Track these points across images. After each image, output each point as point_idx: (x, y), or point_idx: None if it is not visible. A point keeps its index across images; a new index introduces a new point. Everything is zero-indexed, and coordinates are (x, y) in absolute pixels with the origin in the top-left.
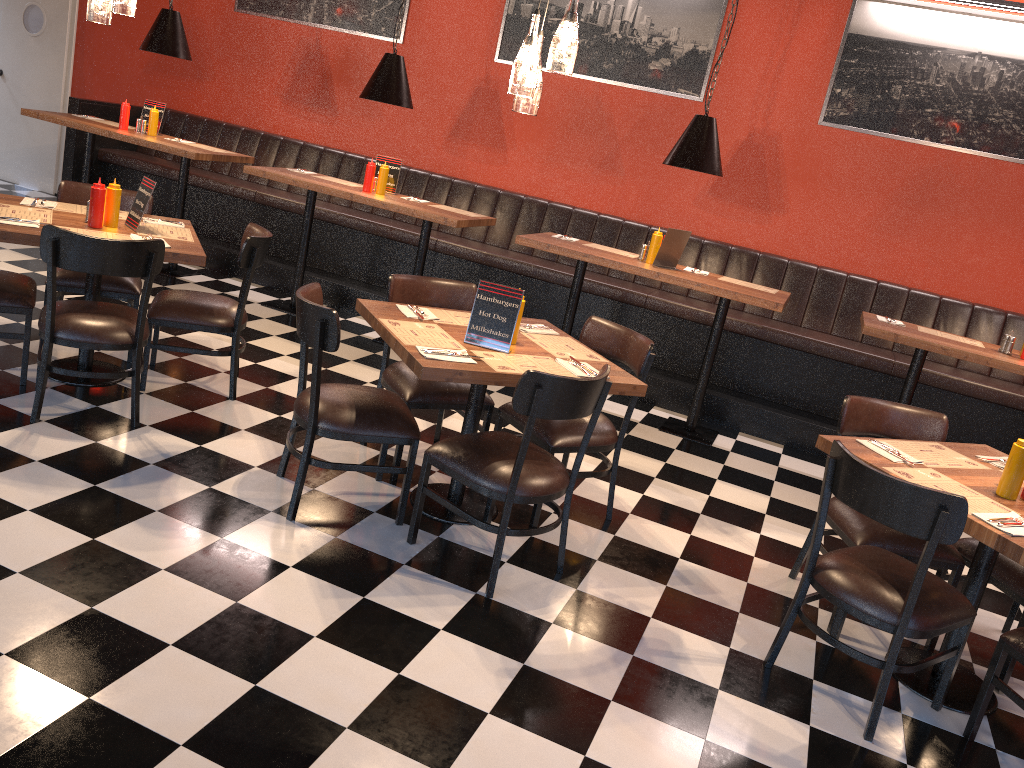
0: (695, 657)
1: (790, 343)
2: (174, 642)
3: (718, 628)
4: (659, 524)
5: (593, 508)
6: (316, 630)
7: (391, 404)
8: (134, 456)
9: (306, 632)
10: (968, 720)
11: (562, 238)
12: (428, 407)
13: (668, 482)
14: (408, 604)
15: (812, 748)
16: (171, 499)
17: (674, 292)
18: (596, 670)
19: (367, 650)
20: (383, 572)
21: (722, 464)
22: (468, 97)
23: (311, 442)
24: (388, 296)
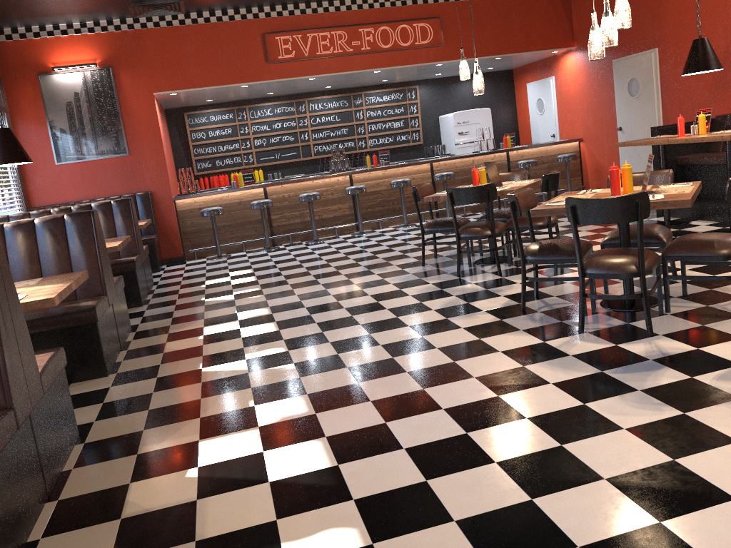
0: None
1: None
2: (608, 478)
3: None
4: None
5: None
6: None
7: None
8: (639, 354)
9: (729, 494)
10: None
11: None
12: None
13: None
14: None
15: None
16: (654, 383)
17: None
18: None
19: None
20: None
21: None
22: None
23: None
24: None
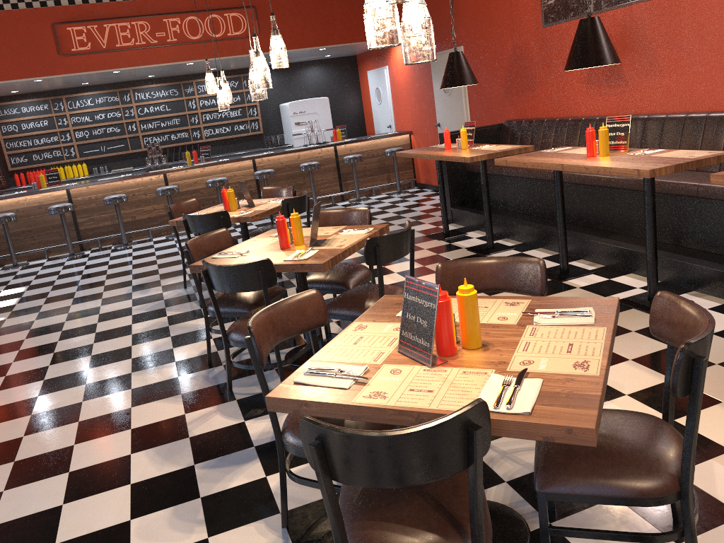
0: None
1: None
2: None
3: None
4: None
5: None
6: None
7: None
8: (251, 437)
9: None
10: None
11: None
12: None
13: None
14: None
15: None
16: (224, 486)
17: None
18: None
19: None
20: None
21: None
22: None
23: (280, 453)
24: None
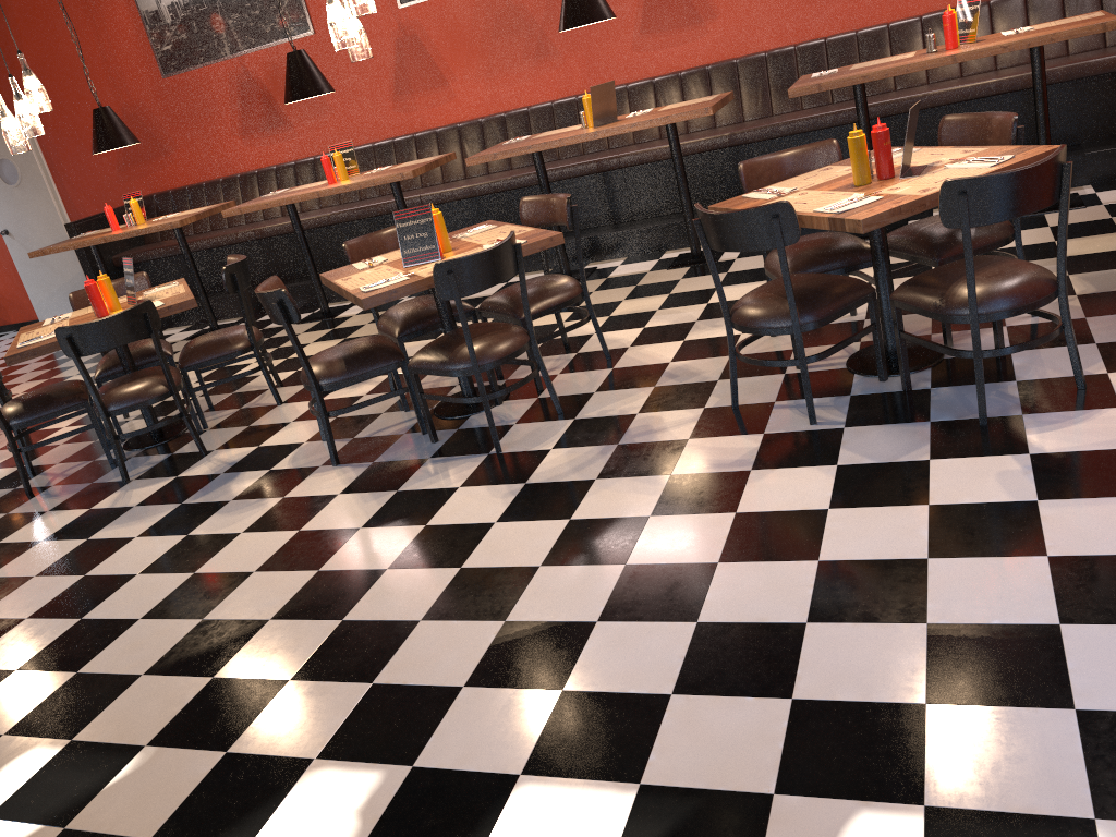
0: (672, 425)
1: (760, 136)
2: (257, 569)
3: (696, 398)
4: (655, 344)
5: (596, 356)
6: (361, 524)
7: (373, 343)
8: (208, 474)
9: (354, 528)
10: (900, 376)
11: (512, 141)
12: (418, 335)
13: (669, 308)
14: (433, 481)
15: (762, 447)
16: (241, 489)
17: (648, 140)
18: (585, 465)
19: (401, 521)
20: (412, 469)
21: (725, 273)
22: (393, 53)
23: (321, 399)
24: (349, 261)
